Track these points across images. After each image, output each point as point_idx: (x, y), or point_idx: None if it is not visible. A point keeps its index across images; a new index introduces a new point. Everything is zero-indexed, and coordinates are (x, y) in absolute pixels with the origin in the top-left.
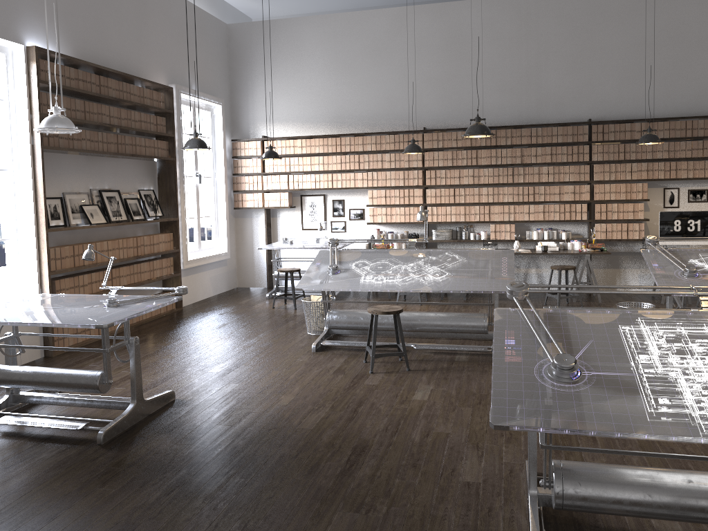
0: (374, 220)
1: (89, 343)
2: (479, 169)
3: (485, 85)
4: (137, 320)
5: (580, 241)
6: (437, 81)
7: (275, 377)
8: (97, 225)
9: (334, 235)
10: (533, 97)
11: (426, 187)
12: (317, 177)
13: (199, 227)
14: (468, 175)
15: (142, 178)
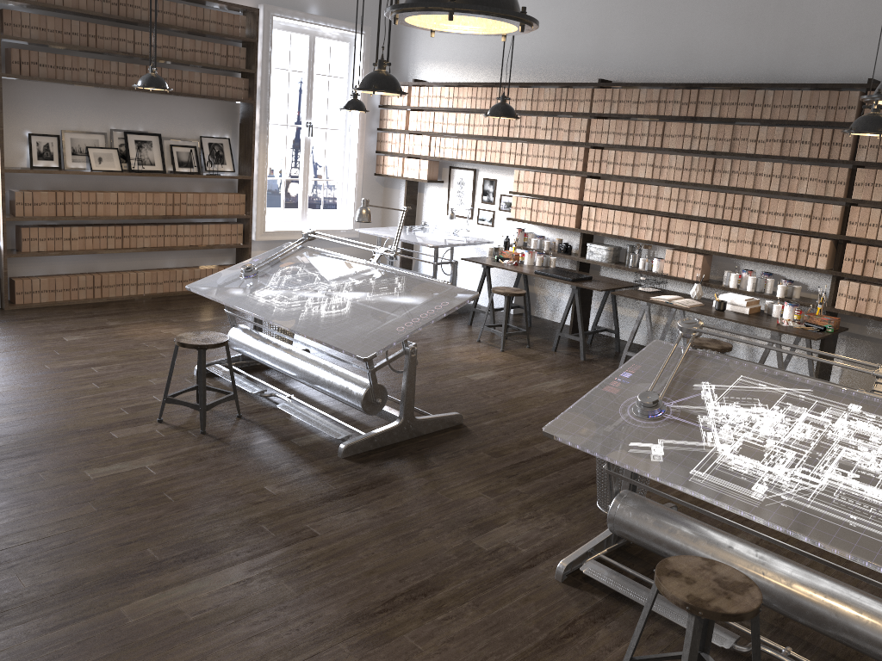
0: (516, 216)
1: (68, 304)
2: (663, 154)
3: (708, 10)
4: (166, 290)
5: (792, 306)
6: (637, 3)
7: (68, 392)
8: (92, 171)
9: (480, 229)
10: (783, 34)
11: (589, 175)
12: (460, 143)
13: (306, 193)
14: (646, 164)
15: (209, 122)
